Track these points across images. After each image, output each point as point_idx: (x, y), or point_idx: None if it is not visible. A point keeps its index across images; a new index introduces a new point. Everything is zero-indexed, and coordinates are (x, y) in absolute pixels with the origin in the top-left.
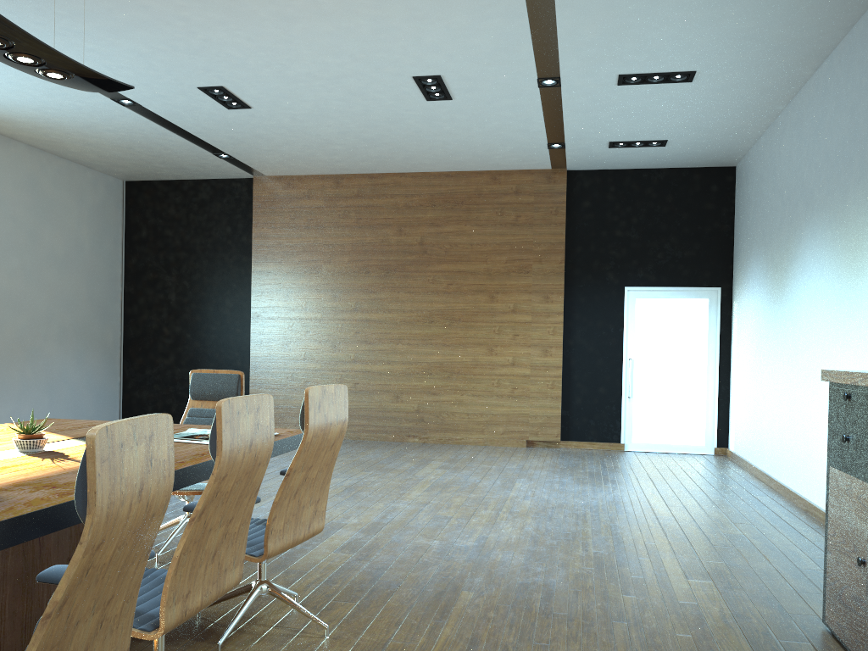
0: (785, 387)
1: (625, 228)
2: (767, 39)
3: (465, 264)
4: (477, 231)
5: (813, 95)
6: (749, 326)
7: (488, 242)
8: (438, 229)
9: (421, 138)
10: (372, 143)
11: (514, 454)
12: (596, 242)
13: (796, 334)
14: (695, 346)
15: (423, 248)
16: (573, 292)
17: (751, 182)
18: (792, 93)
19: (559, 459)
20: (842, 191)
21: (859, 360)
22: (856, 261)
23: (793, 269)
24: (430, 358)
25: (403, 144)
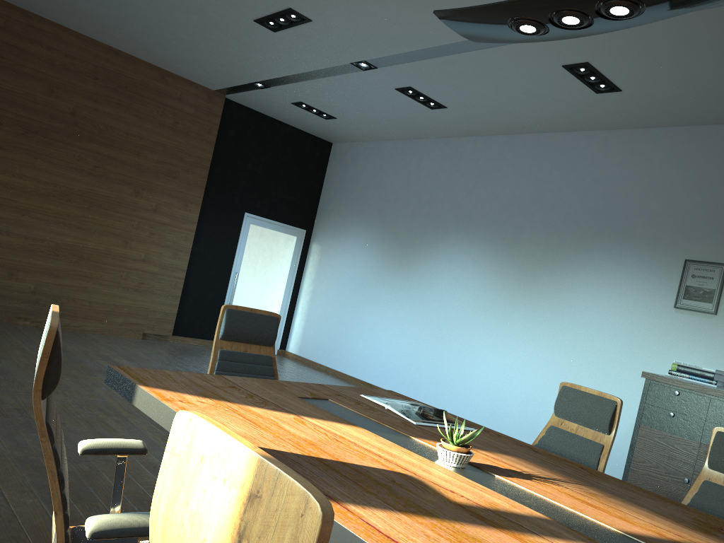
0: (404, 328)
1: (255, 164)
2: (509, 117)
3: (117, 152)
4: (136, 123)
5: (481, 149)
6: (343, 270)
7: (144, 137)
8: (96, 105)
9: (167, 27)
10: (105, 3)
11: (156, 350)
12: (232, 167)
13: (429, 297)
14: (281, 270)
15: (74, 120)
16: (206, 205)
17: (362, 167)
18: (453, 136)
19: (202, 358)
20: (514, 227)
21: (522, 336)
22: (527, 276)
23: (431, 253)
24: (59, 239)
25: (136, 20)
